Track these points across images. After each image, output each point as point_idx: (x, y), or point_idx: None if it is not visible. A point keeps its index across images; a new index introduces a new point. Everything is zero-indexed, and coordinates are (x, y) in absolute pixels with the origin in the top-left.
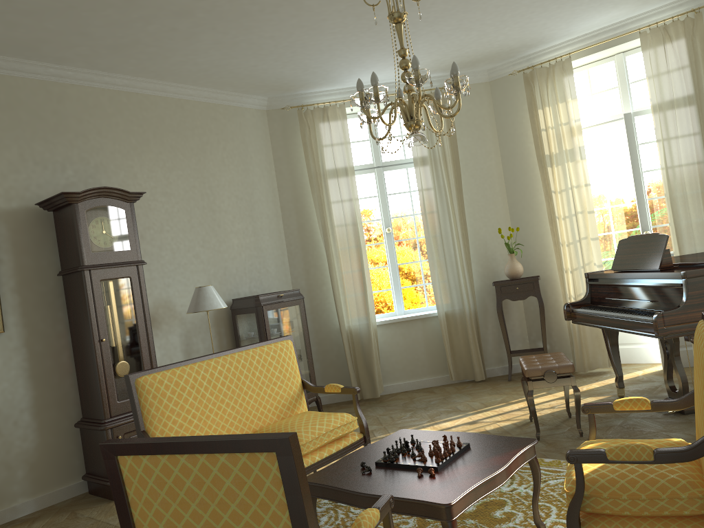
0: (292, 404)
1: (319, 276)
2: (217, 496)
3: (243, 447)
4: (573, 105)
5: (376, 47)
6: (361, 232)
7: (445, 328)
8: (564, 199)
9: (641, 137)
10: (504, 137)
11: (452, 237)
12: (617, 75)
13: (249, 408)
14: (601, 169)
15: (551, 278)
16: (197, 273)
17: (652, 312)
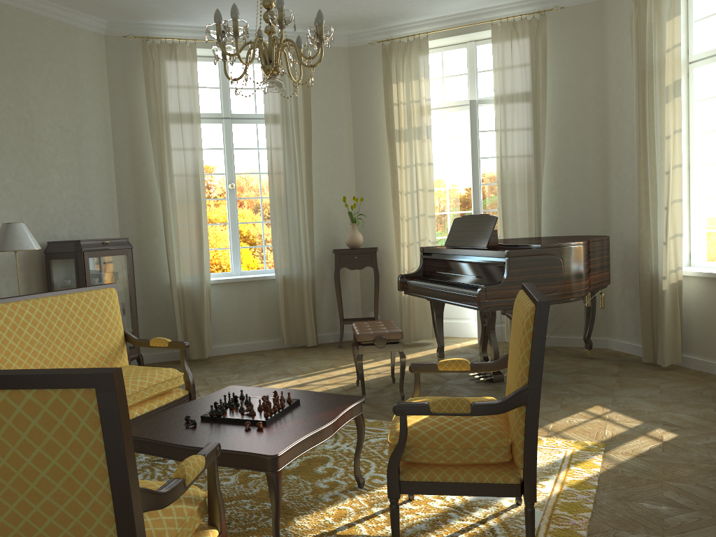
0: (111, 357)
1: (152, 226)
2: (19, 438)
3: (56, 383)
4: (425, 84)
5: None
6: (203, 185)
7: (282, 292)
8: (408, 175)
9: (482, 125)
10: (358, 106)
11: (297, 200)
12: (467, 62)
13: (61, 359)
14: (444, 151)
15: (388, 251)
16: (6, 208)
17: (476, 287)
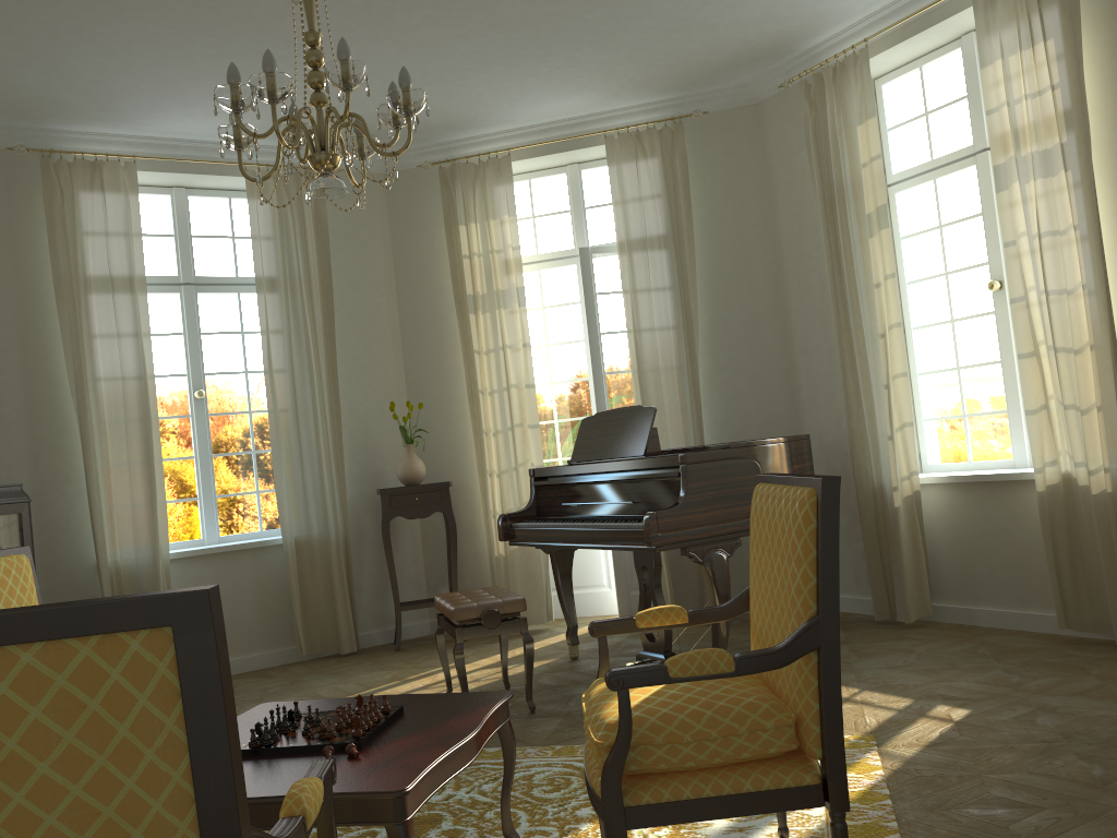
0: None
1: (60, 466)
2: (1, 750)
3: (90, 623)
4: (511, 225)
5: (213, 69)
6: (153, 391)
7: (295, 566)
8: (493, 363)
9: (600, 284)
10: (404, 262)
11: (314, 412)
12: (569, 194)
13: None
14: (543, 327)
15: (466, 487)
16: None
17: (634, 518)
